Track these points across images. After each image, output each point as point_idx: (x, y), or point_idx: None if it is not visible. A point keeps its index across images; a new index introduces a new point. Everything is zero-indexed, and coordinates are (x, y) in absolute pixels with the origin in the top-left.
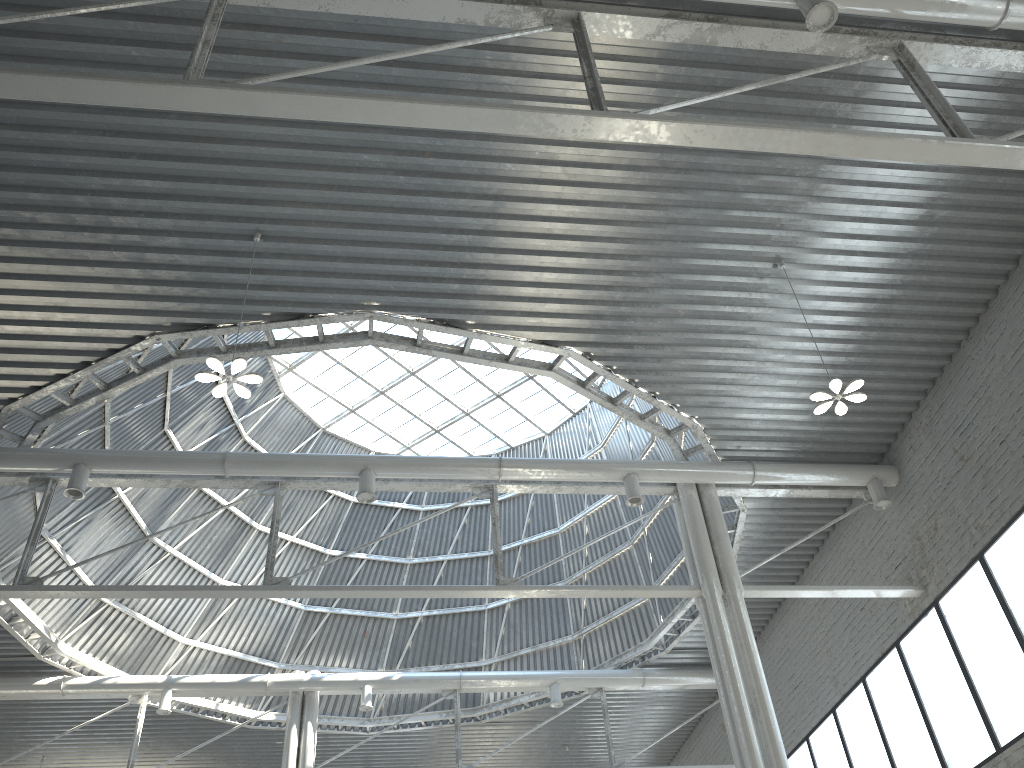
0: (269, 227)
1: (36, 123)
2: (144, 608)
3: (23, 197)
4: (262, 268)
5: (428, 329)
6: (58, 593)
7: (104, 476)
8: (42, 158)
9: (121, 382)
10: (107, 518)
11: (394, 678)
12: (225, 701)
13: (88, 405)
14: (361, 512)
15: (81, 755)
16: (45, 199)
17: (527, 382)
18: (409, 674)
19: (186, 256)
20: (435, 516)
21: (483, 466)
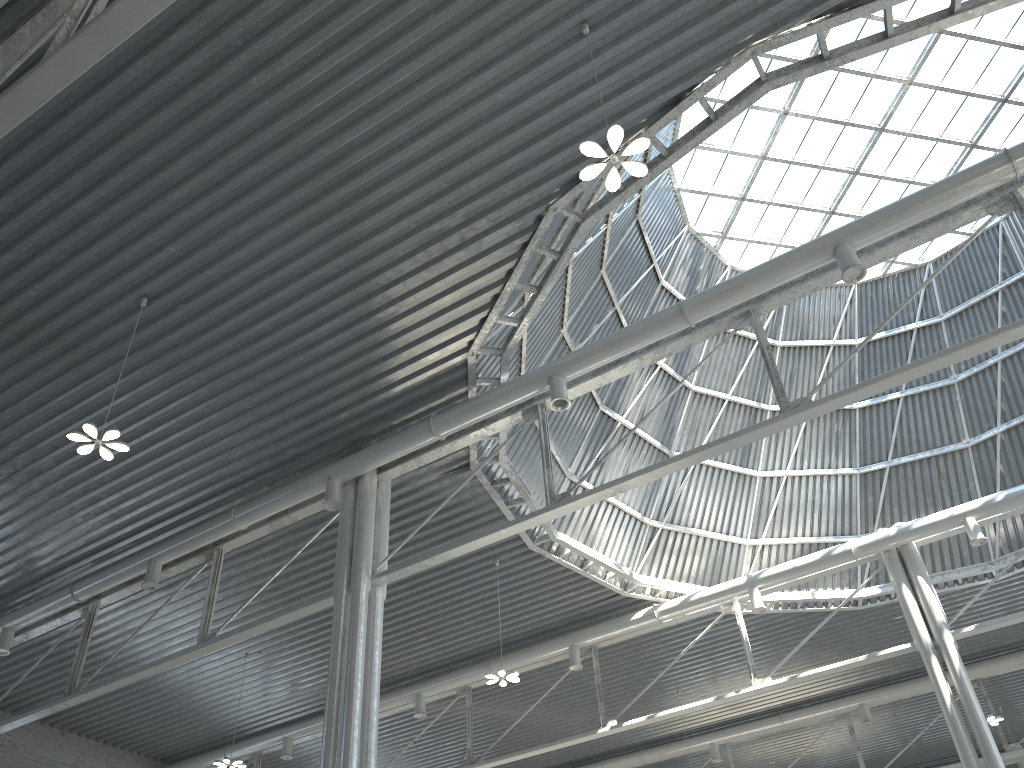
0: (591, 10)
1: (339, 39)
2: (696, 522)
3: (369, 125)
4: (610, 67)
5: (828, 28)
6: (588, 499)
7: (582, 382)
8: (361, 72)
9: (548, 278)
10: (621, 447)
11: (998, 499)
12: (819, 589)
13: (532, 316)
14: (872, 351)
15: (709, 681)
16: (386, 115)
17: (1002, 110)
18: (1015, 489)
19: (532, 99)
20: (961, 320)
21: (986, 170)
